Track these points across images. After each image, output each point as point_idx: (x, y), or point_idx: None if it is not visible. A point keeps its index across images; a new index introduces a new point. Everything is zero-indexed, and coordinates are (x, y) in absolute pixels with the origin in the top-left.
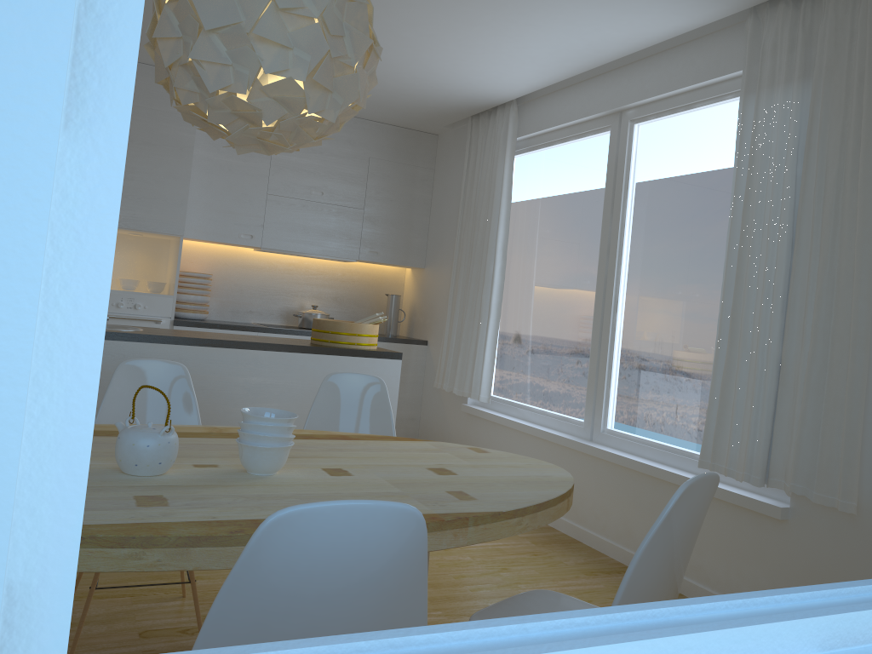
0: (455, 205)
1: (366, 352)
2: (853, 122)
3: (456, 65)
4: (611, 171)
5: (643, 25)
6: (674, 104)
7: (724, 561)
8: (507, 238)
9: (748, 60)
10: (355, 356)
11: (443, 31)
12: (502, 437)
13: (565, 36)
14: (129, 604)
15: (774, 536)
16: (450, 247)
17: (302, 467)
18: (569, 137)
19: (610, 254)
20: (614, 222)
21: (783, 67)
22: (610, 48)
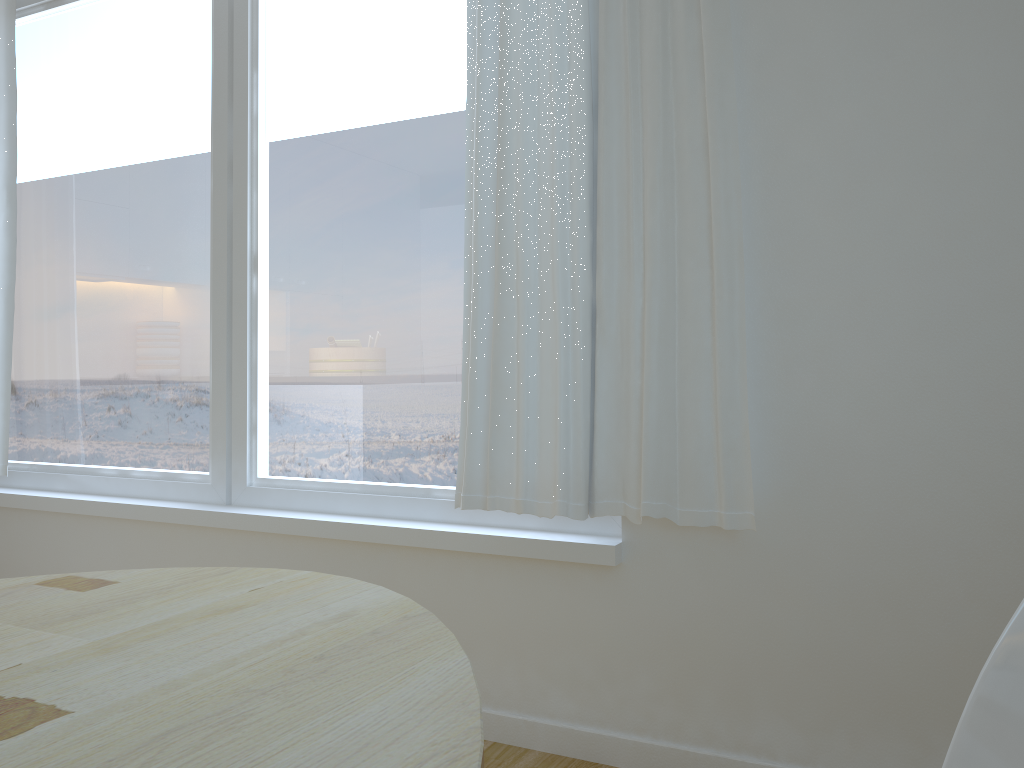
0: None
1: None
2: None
3: None
4: (223, 30)
5: None
6: None
7: (513, 657)
8: (14, 166)
9: None
10: None
11: None
12: (42, 533)
13: None
14: None
15: (600, 594)
16: None
17: None
18: None
19: (236, 174)
20: (237, 118)
21: None
22: None
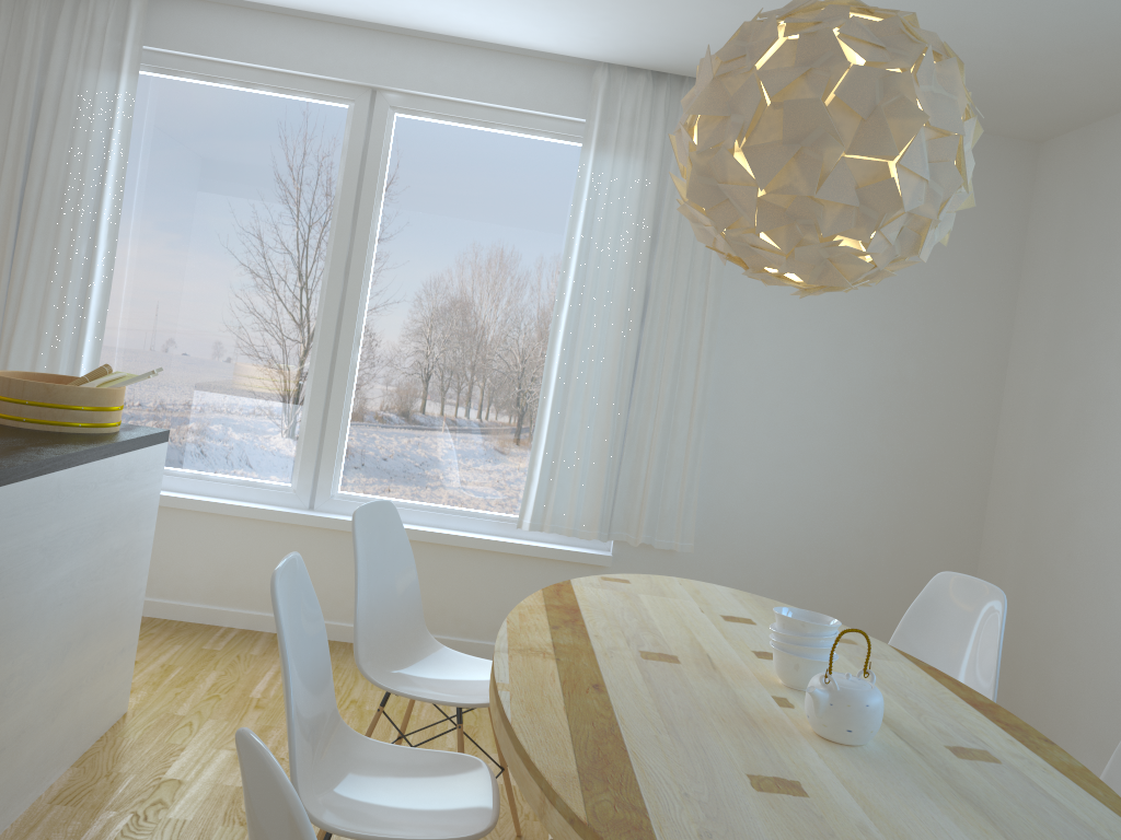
0: None
1: (147, 438)
2: None
3: None
4: (355, 164)
5: (509, 29)
6: (469, 114)
7: None
8: (117, 206)
9: (602, 116)
10: (138, 448)
11: None
12: None
13: None
14: None
15: None
16: None
17: (756, 663)
18: (257, 84)
19: (353, 273)
20: (359, 233)
21: (641, 142)
22: (428, 21)
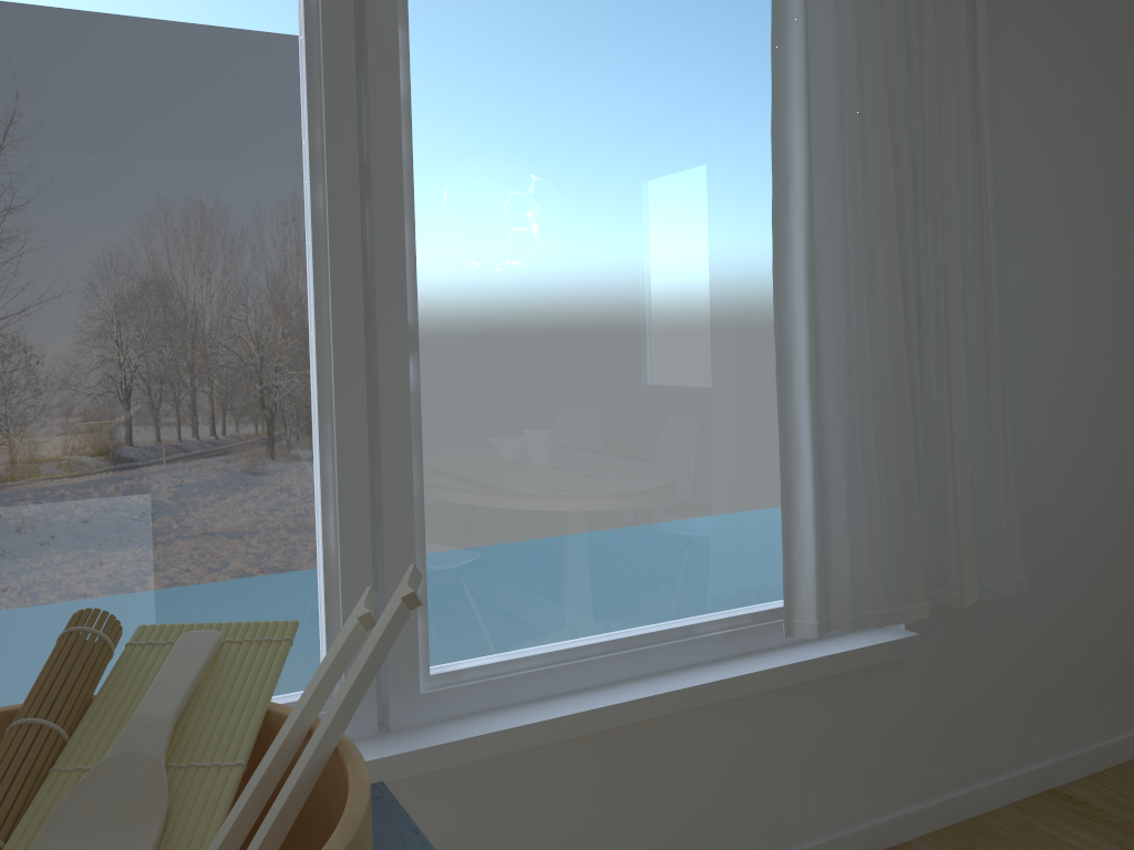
0: None
1: None
2: (964, 29)
3: None
4: None
5: None
6: None
7: (817, 779)
8: None
9: None
10: None
11: None
12: None
13: None
14: None
15: (888, 685)
16: None
17: None
18: None
19: (380, 190)
20: (378, 97)
21: None
22: None
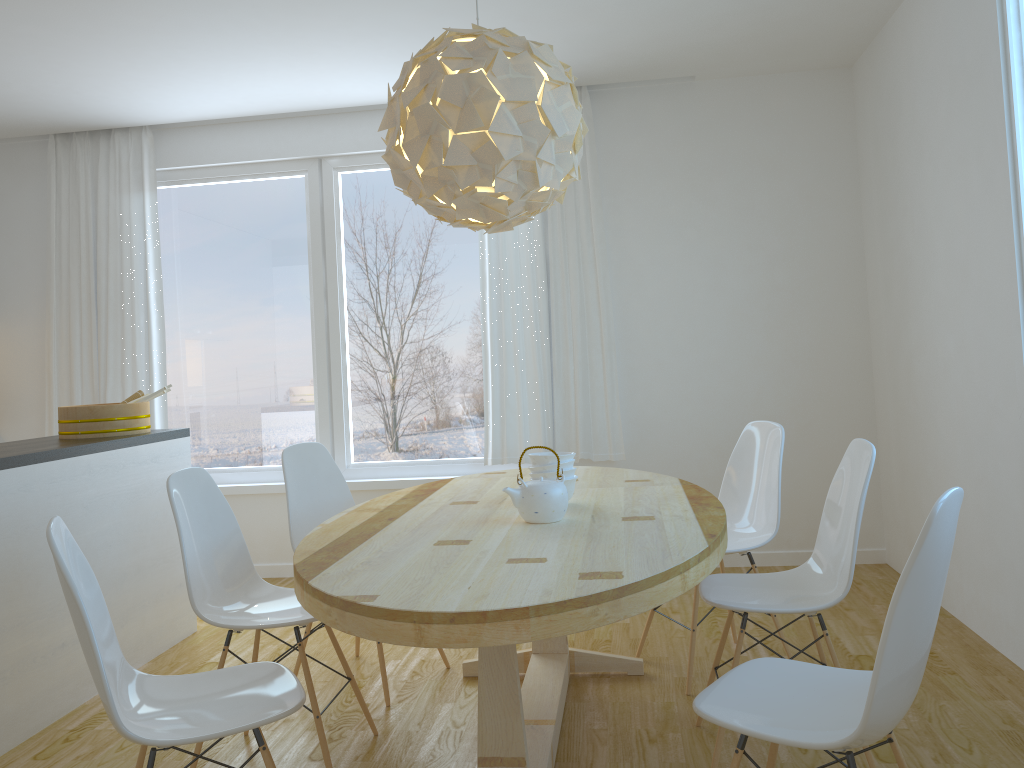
0: (26, 246)
1: (167, 433)
2: (582, 196)
3: (149, 87)
4: (317, 216)
5: (395, 91)
6: None
7: None
8: (159, 285)
9: None
10: (160, 441)
11: (202, 58)
12: None
13: (318, 85)
14: (228, 762)
15: None
16: (25, 300)
17: None
18: (239, 176)
19: (330, 297)
20: (329, 266)
21: None
22: (339, 100)
